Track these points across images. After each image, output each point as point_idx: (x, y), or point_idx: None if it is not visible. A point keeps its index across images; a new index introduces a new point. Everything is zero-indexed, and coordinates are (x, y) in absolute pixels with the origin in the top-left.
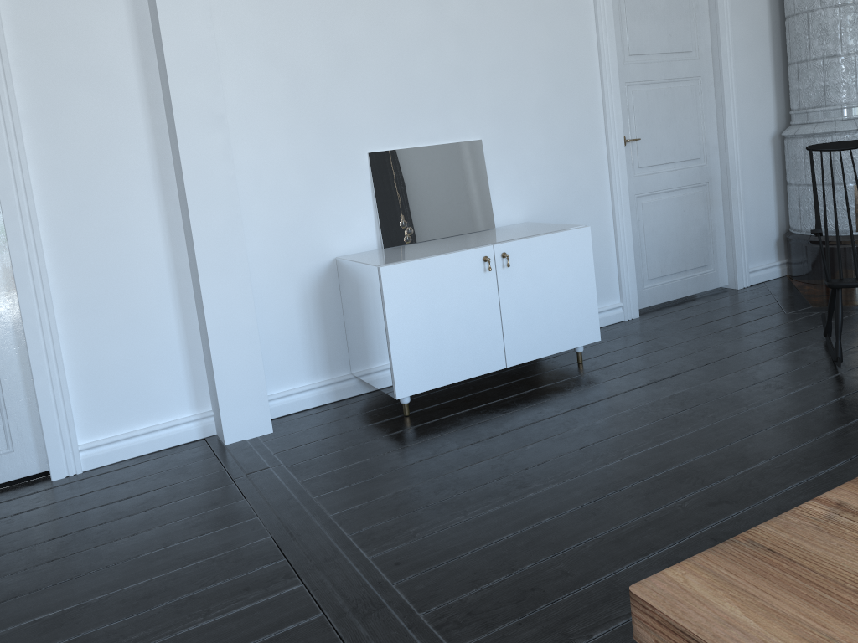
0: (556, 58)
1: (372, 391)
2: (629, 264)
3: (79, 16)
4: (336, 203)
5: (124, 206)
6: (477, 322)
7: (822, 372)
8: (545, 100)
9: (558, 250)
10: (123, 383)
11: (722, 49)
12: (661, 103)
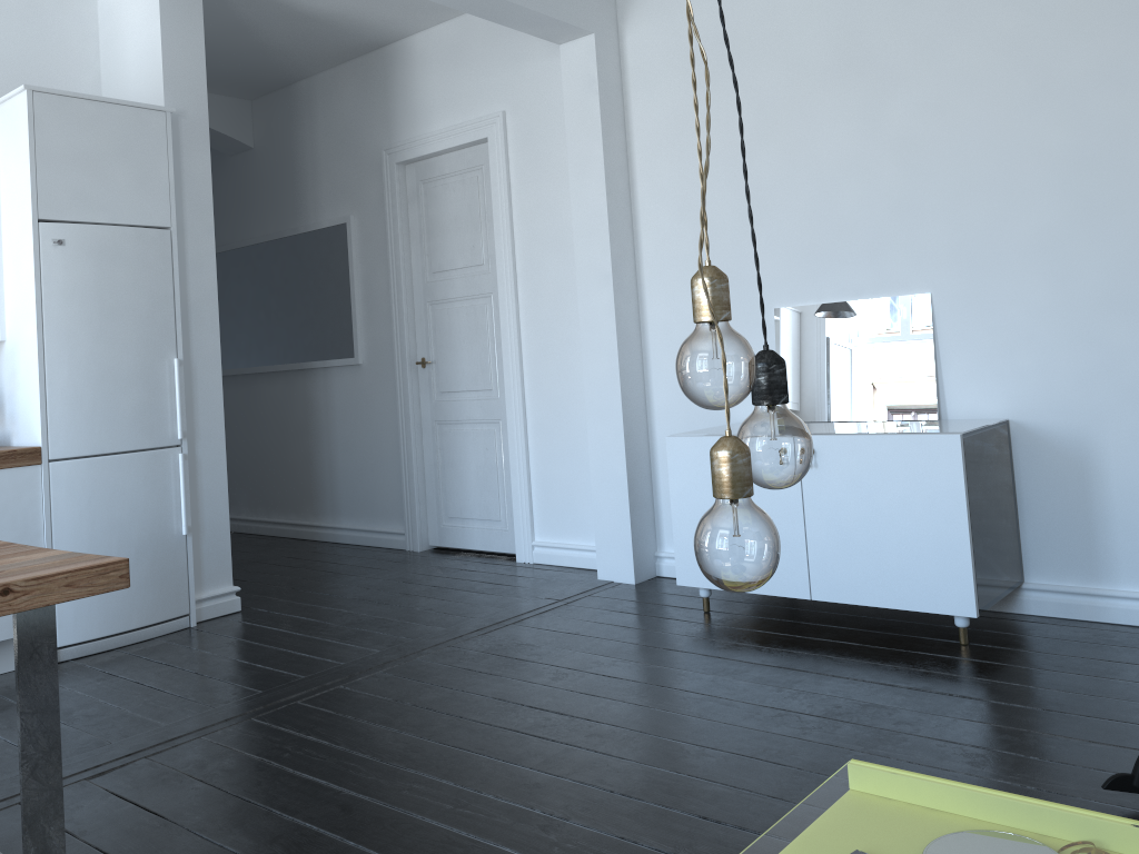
0: (1080, 161)
1: None
2: None
3: (551, 194)
4: None
5: (570, 350)
6: None
7: (1101, 791)
8: (1053, 231)
9: (898, 461)
10: (563, 500)
11: None
12: None
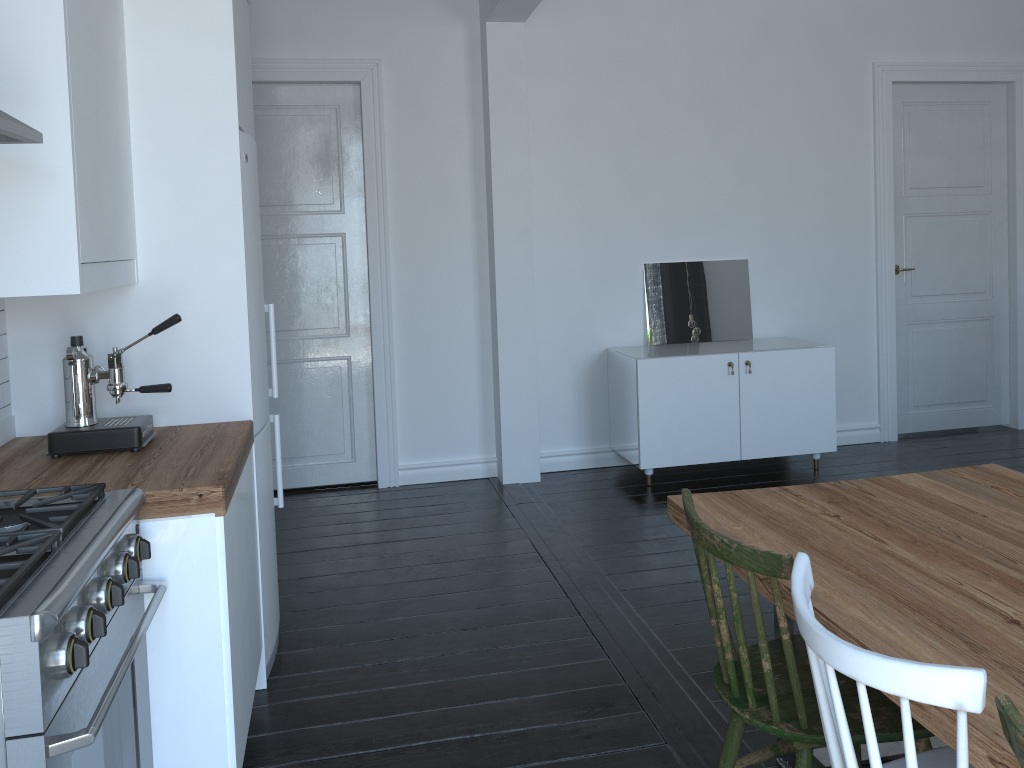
0: (829, 189)
1: (626, 465)
2: (890, 387)
3: (435, 149)
4: (611, 303)
5: (450, 290)
6: (717, 417)
7: None
8: (814, 227)
9: (800, 365)
10: (434, 424)
11: (1017, 186)
12: (942, 235)
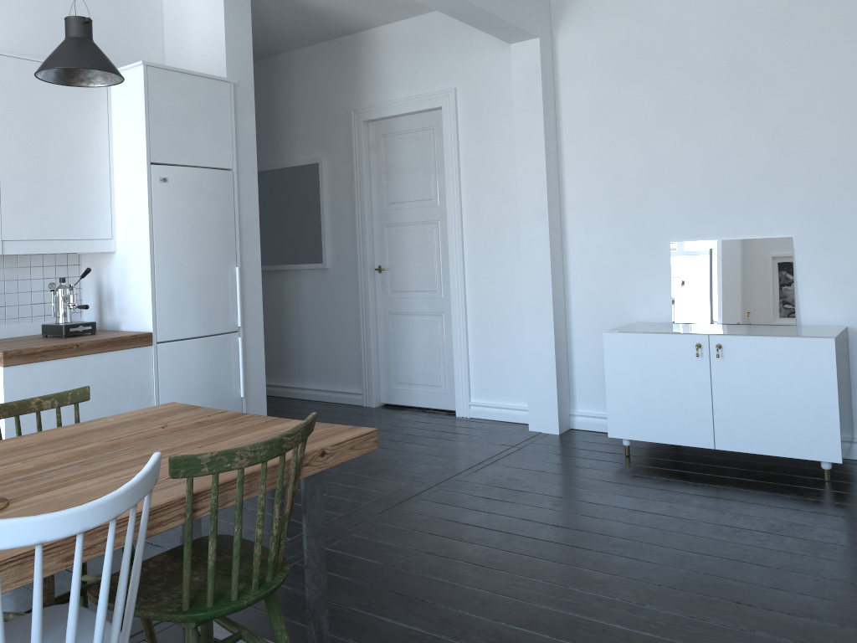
0: None
1: None
2: None
3: (493, 151)
4: (640, 280)
5: (504, 264)
6: (686, 399)
7: None
8: None
9: (786, 355)
10: (495, 372)
11: None
12: None
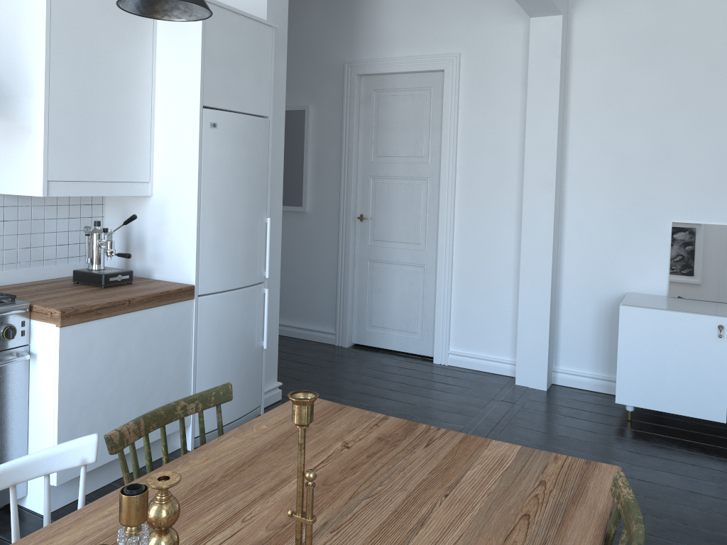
0: None
1: None
2: None
3: (494, 118)
4: (637, 254)
5: (497, 226)
6: (701, 375)
7: None
8: None
9: None
10: (477, 325)
11: None
12: None
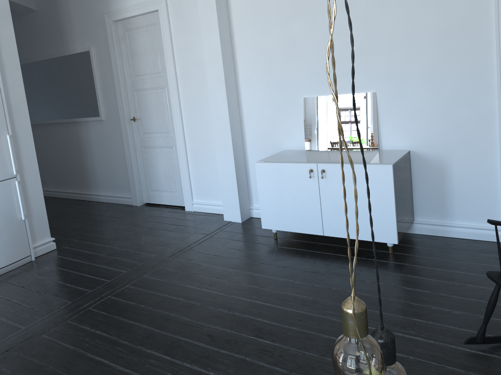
0: (447, 31)
1: None
2: None
3: (192, 39)
4: (286, 123)
5: (205, 115)
6: (305, 204)
7: (461, 341)
8: (433, 64)
9: (363, 176)
10: (205, 183)
11: None
12: None
